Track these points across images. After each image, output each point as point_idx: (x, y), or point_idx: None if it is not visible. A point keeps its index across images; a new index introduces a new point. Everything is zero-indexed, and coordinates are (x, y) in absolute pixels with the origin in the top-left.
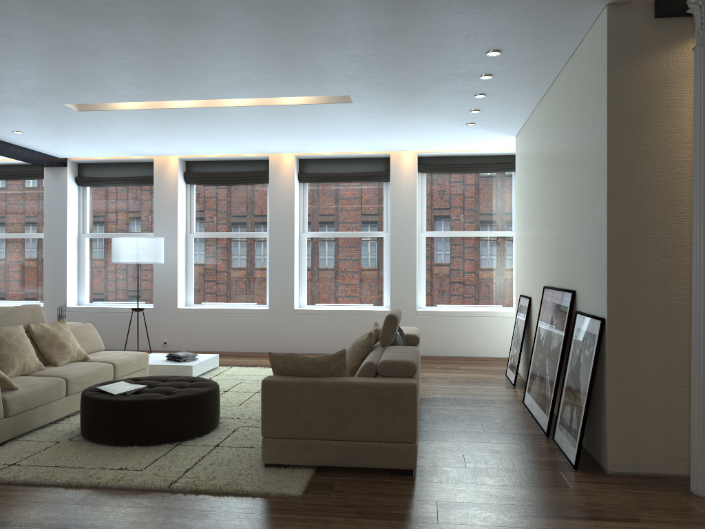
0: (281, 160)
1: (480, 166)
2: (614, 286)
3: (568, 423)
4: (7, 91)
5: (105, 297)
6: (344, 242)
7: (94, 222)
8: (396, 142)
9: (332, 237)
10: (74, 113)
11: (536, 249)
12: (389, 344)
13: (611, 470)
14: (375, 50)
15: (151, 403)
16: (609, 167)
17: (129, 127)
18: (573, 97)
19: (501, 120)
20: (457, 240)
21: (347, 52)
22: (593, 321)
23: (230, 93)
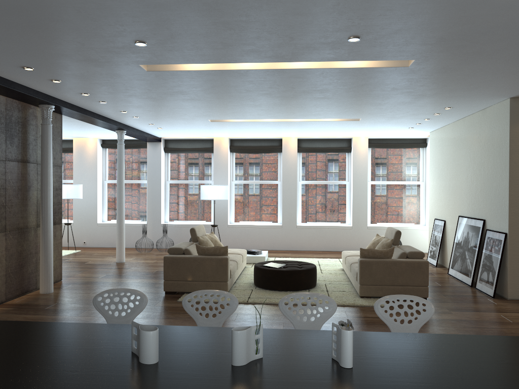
0: (289, 140)
1: (403, 144)
2: (511, 219)
3: (486, 279)
4: (189, 115)
5: (181, 218)
6: (323, 186)
7: (174, 174)
8: (362, 133)
9: (316, 184)
10: (206, 122)
11: (450, 196)
12: (397, 244)
13: (509, 298)
14: (393, 107)
15: (297, 271)
16: (510, 168)
17: (225, 127)
18: (484, 129)
19: (428, 127)
20: (388, 186)
21: (379, 107)
22: (499, 234)
23: (302, 117)
